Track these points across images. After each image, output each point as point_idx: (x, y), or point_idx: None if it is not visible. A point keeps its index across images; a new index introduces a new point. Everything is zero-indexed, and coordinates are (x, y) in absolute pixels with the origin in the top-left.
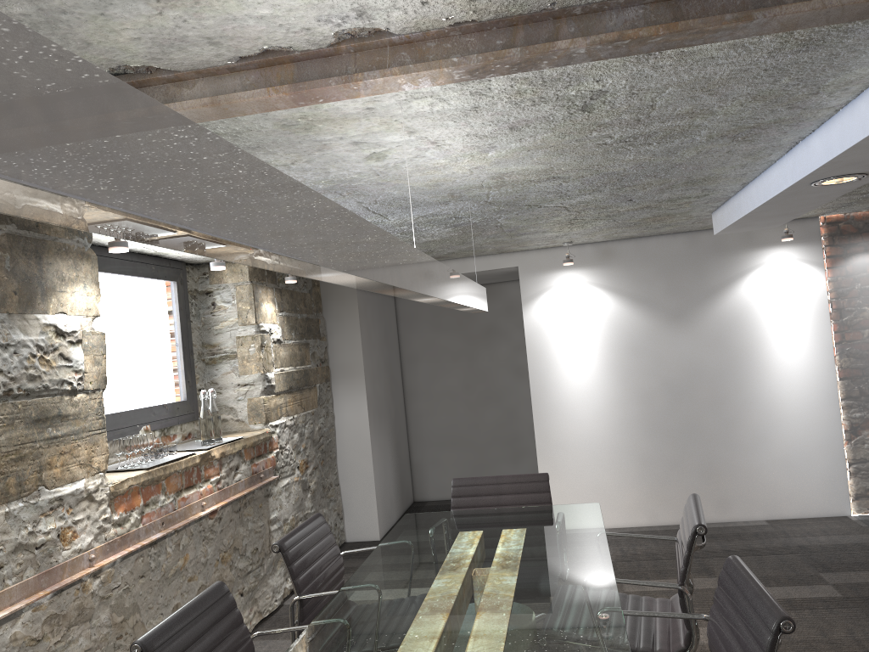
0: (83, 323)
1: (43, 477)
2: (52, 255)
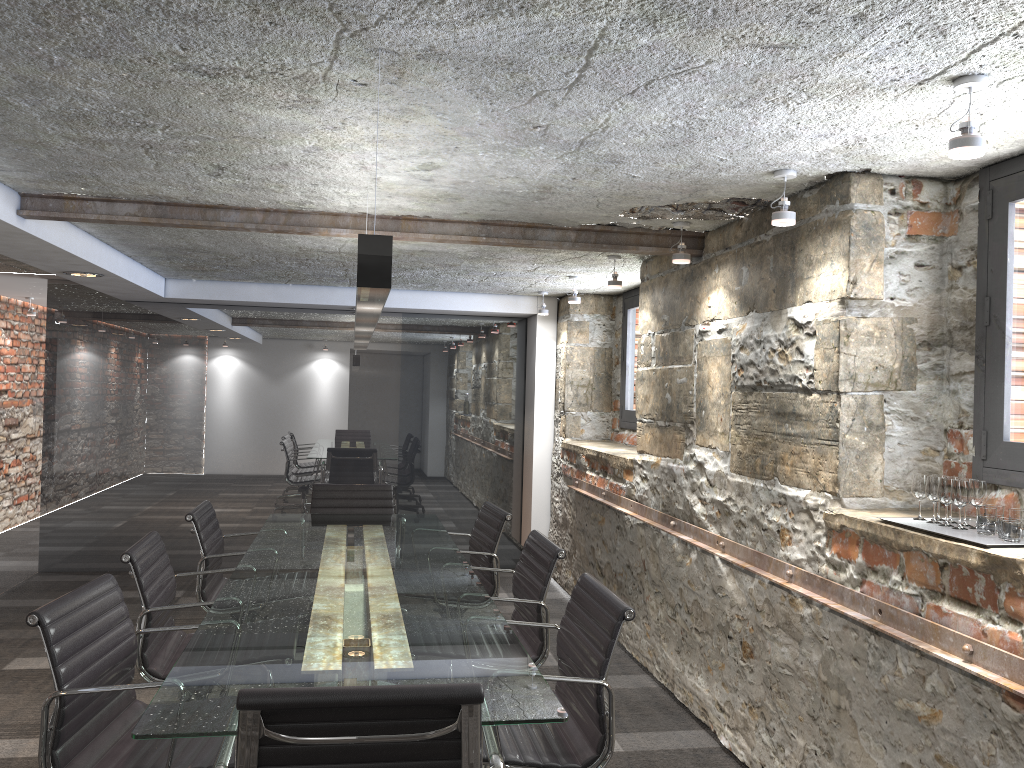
0: (823, 310)
1: (777, 469)
2: (803, 241)
